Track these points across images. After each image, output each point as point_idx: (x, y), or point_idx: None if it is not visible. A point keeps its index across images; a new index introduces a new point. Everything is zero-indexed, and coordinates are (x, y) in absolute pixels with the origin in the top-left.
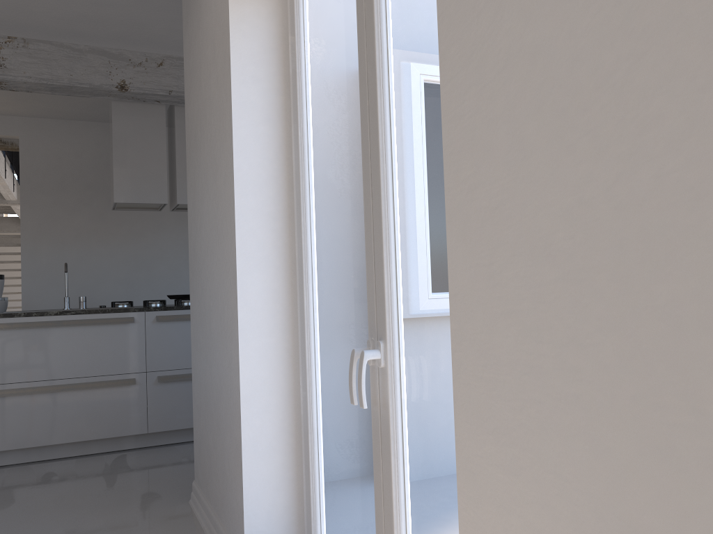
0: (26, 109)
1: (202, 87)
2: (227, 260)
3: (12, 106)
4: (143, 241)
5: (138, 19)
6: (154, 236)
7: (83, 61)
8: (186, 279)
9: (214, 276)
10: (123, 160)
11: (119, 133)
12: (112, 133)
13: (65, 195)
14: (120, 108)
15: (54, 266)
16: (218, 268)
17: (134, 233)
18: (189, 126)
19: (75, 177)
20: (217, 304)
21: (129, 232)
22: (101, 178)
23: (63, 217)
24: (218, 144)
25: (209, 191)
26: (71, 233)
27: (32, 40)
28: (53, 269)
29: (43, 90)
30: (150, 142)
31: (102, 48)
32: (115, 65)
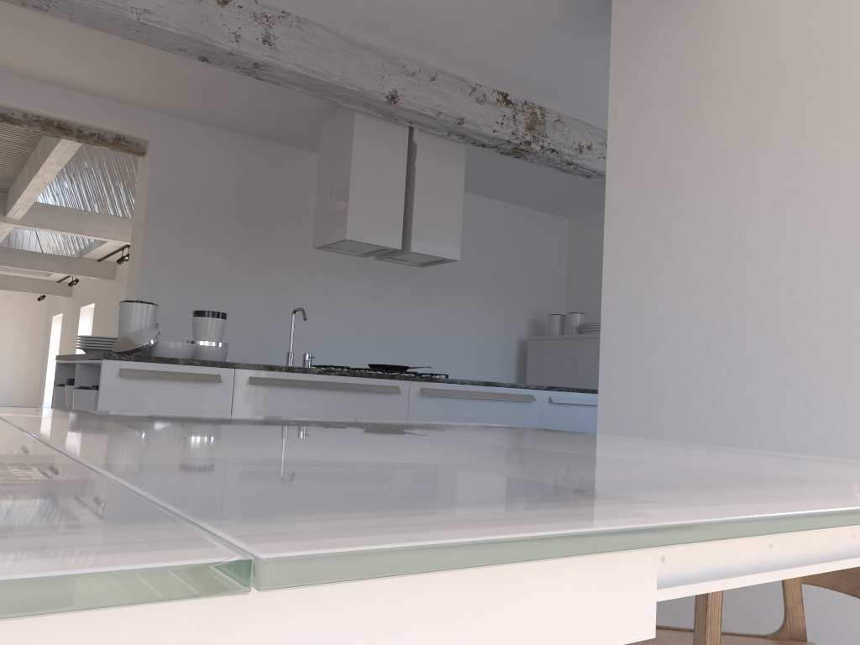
0: (177, 104)
1: (711, 117)
2: (816, 324)
3: (165, 97)
4: (282, 293)
5: (464, 20)
6: (295, 288)
7: (357, 58)
8: (326, 347)
9: (744, 342)
10: (360, 187)
11: (359, 154)
12: (352, 152)
13: (199, 221)
14: (362, 123)
15: (176, 312)
16: (769, 333)
17: (272, 281)
18: (626, 159)
19: (213, 200)
20: (754, 376)
21: (267, 279)
22: (242, 206)
23: (193, 250)
24: (789, 186)
25: (728, 240)
26: (200, 272)
27: (306, 21)
28: (174, 315)
29: (296, 85)
30: (390, 171)
31: (377, 46)
32: (389, 70)
